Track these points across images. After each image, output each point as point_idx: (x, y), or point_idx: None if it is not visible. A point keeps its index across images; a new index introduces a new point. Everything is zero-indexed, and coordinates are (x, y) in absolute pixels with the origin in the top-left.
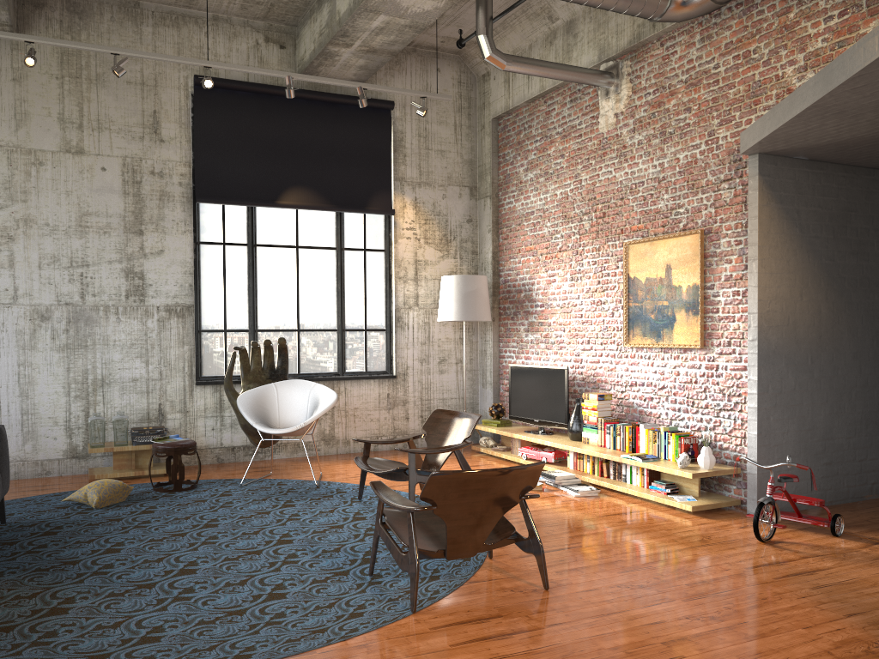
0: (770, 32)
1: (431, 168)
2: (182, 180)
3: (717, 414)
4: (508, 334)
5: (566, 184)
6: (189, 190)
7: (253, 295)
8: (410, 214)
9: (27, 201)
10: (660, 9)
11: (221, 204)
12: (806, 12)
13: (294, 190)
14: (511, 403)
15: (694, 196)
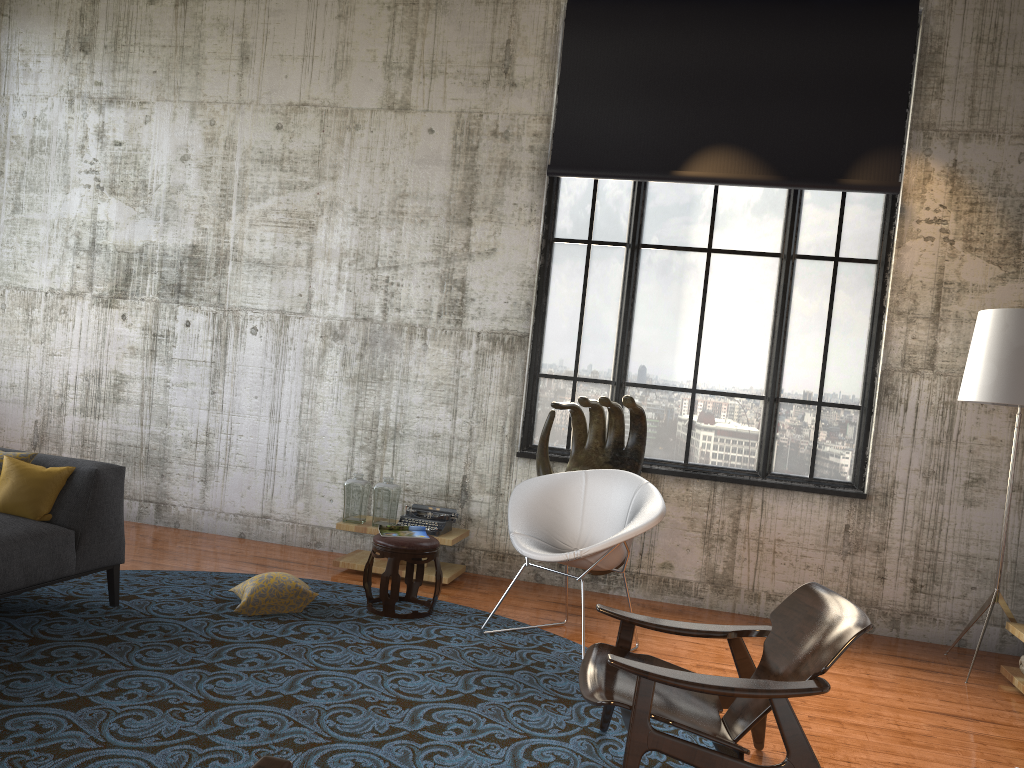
0: None
1: (998, 103)
2: (535, 143)
3: None
4: None
5: None
6: (542, 158)
7: (624, 326)
8: (939, 192)
9: (336, 178)
10: None
11: (585, 178)
12: None
13: (711, 154)
14: None
15: None
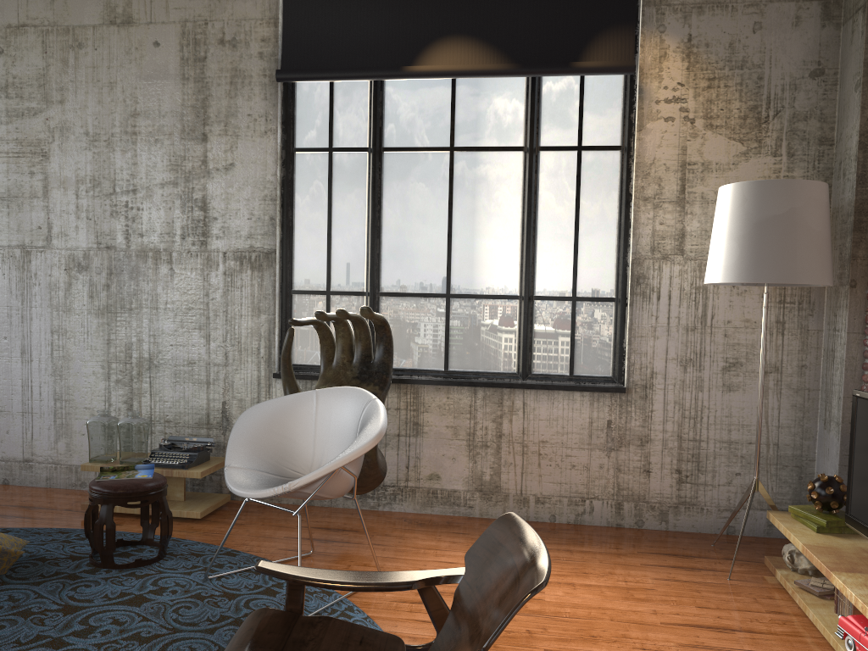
0: None
1: None
2: (264, 49)
3: None
4: None
5: None
6: (273, 65)
7: (372, 234)
8: (676, 70)
9: (64, 101)
10: None
11: (316, 81)
12: None
13: (443, 46)
14: (851, 486)
15: None
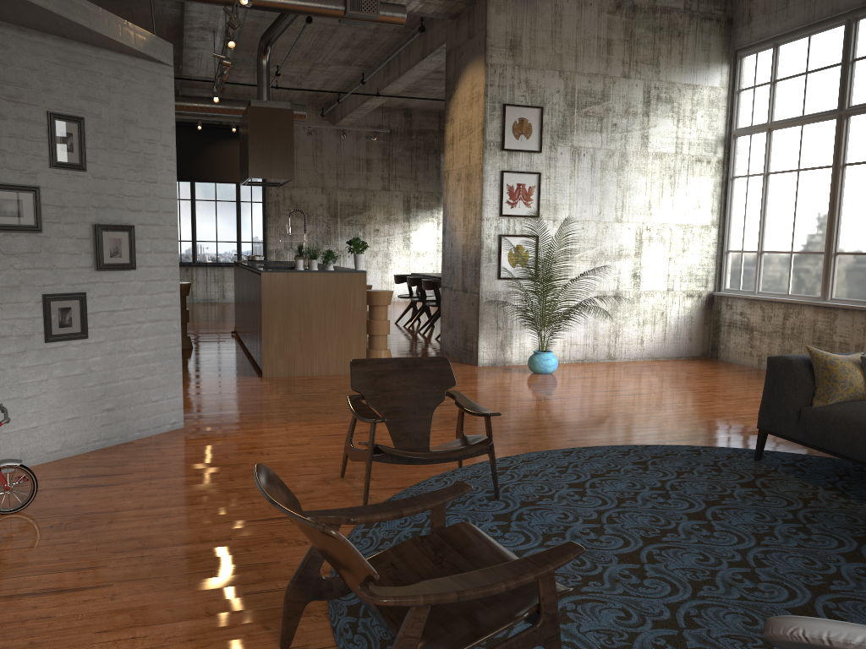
0: None
1: None
2: None
3: None
4: None
5: None
6: None
7: None
8: None
9: None
10: None
11: None
12: None
13: None
14: None
15: None
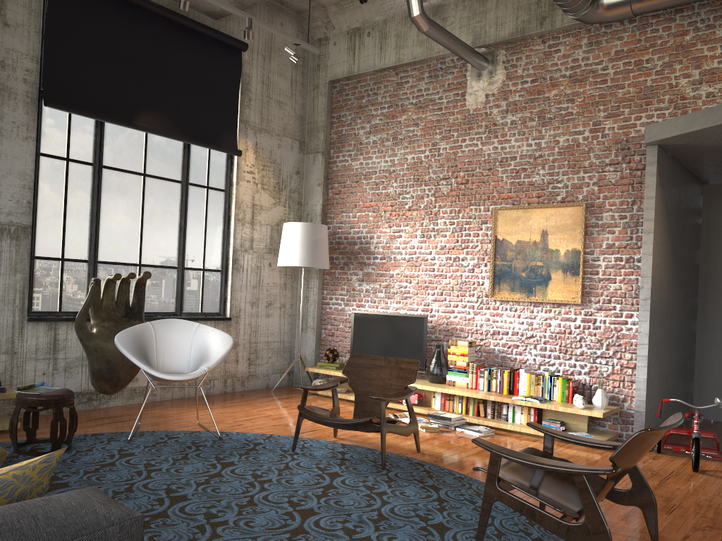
0: (665, 48)
1: (270, 117)
2: (27, 77)
3: (593, 361)
4: (336, 282)
5: (420, 150)
6: (35, 91)
7: (97, 222)
8: (251, 158)
9: None
10: (586, 8)
11: (74, 114)
12: (703, 37)
13: (149, 114)
14: (353, 348)
15: (574, 174)
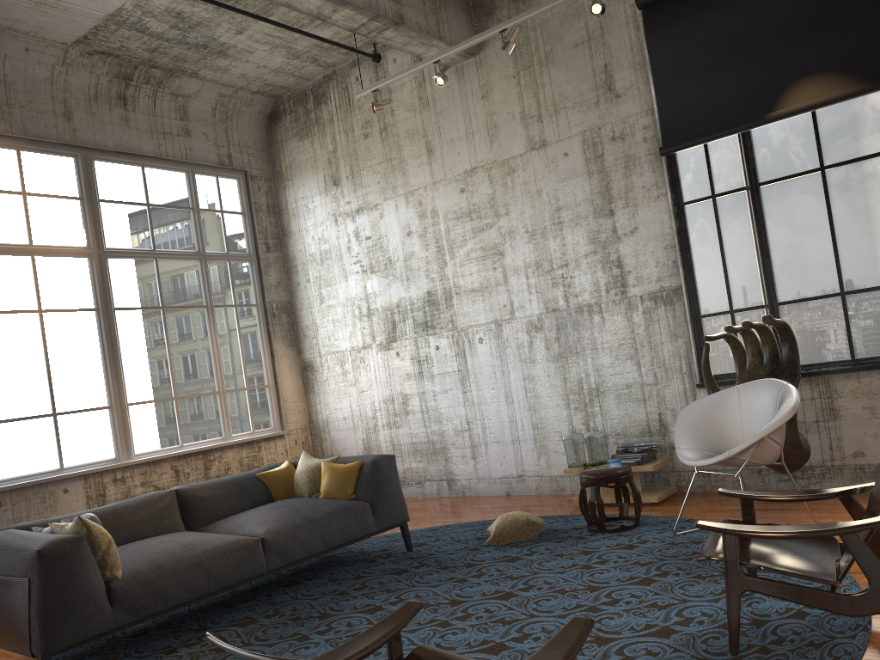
0: None
1: None
2: (646, 134)
3: None
4: None
5: None
6: (655, 144)
7: (762, 256)
8: None
9: (508, 213)
10: None
11: (692, 147)
12: None
13: (797, 87)
14: None
15: None
